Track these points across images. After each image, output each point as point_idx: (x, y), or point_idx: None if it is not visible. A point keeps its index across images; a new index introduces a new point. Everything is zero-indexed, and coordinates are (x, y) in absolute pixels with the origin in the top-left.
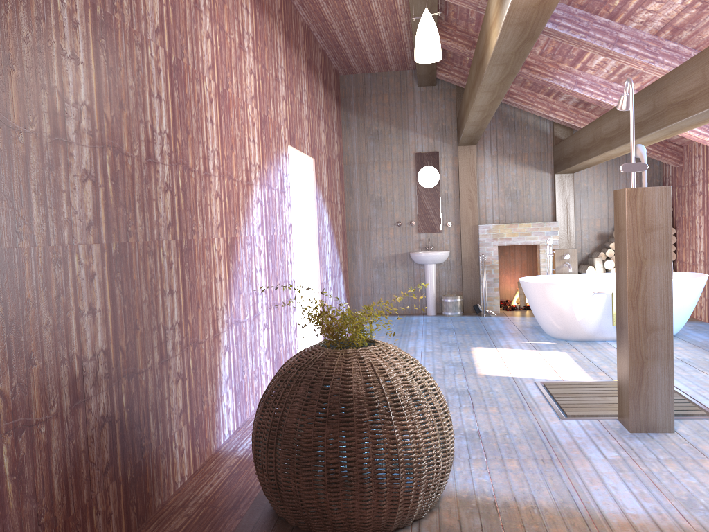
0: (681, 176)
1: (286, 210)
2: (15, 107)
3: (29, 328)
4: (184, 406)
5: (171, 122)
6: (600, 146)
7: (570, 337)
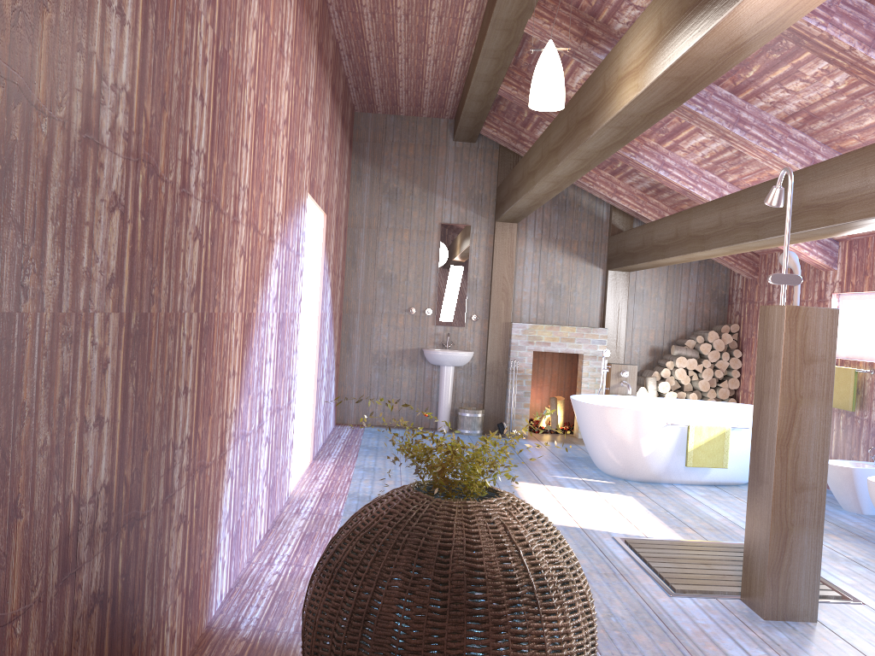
0: (755, 290)
1: (298, 281)
2: (43, 72)
3: (19, 453)
4: (182, 565)
5: (209, 138)
6: (686, 244)
7: (631, 476)
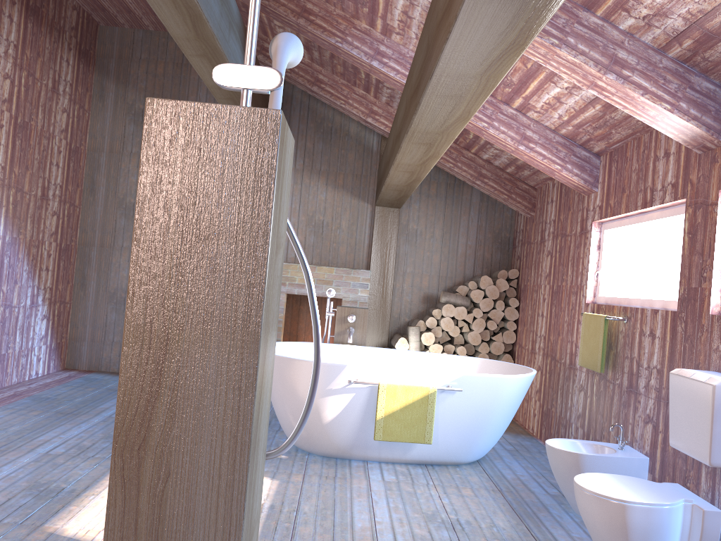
0: (532, 229)
1: None
2: None
3: None
4: None
5: None
6: (394, 150)
7: (312, 449)
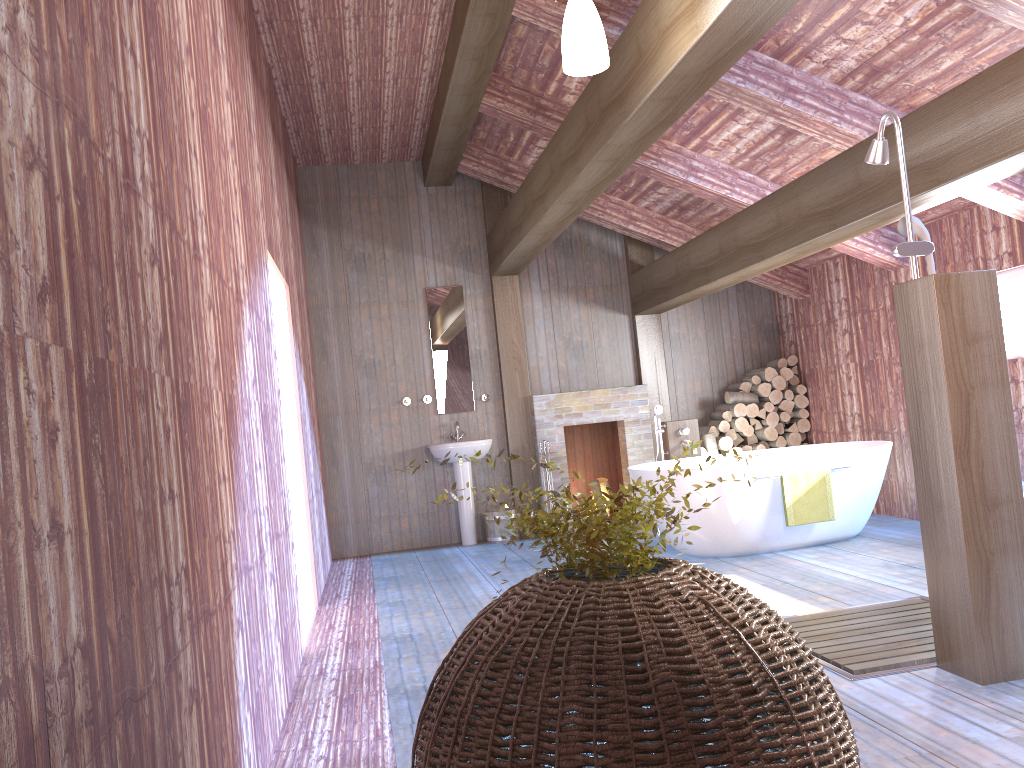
0: (809, 311)
1: (273, 364)
2: None
3: None
4: None
5: (150, 119)
6: (737, 259)
7: (722, 552)
